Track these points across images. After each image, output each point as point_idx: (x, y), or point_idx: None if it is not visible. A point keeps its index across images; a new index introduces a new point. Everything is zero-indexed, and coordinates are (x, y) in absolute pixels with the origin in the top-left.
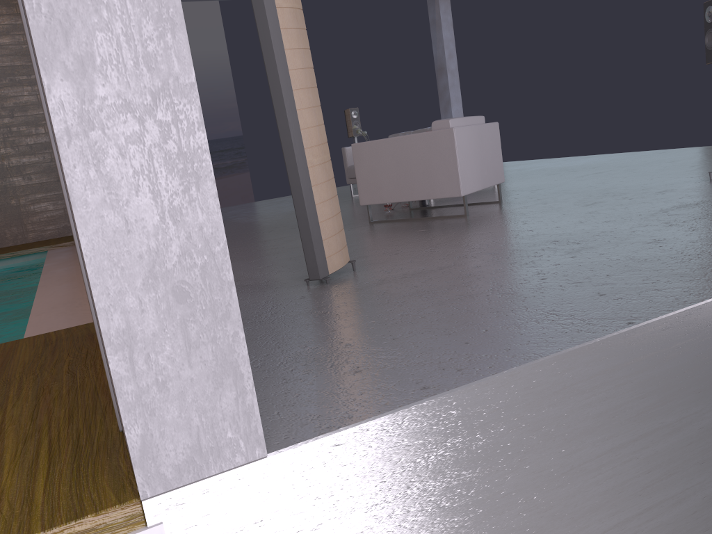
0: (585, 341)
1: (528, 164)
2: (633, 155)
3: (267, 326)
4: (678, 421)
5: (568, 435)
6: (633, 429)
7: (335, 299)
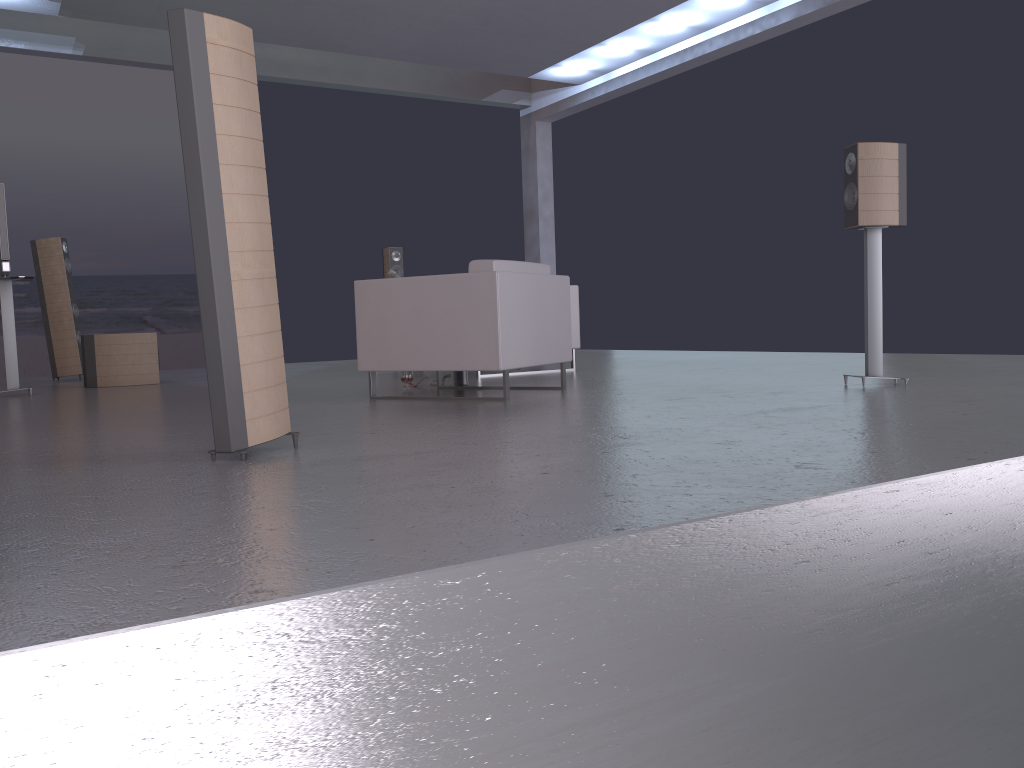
0: (540, 546)
1: (634, 354)
2: (770, 354)
3: (102, 504)
4: (688, 692)
5: (499, 694)
6: (612, 696)
7: (236, 478)
